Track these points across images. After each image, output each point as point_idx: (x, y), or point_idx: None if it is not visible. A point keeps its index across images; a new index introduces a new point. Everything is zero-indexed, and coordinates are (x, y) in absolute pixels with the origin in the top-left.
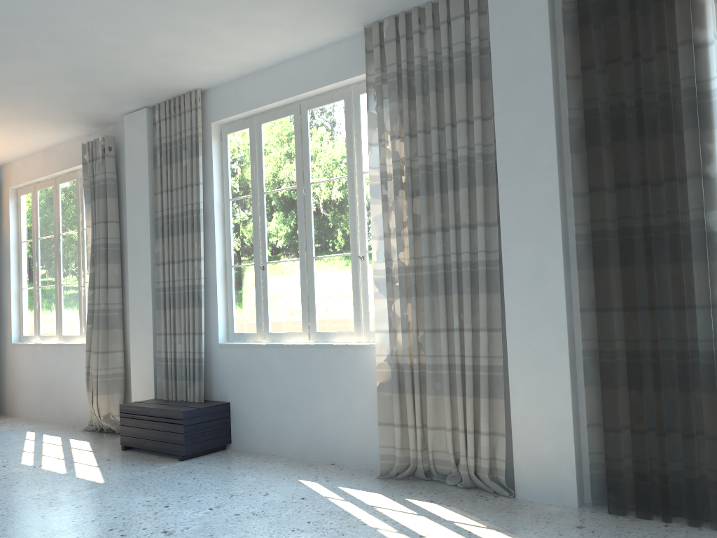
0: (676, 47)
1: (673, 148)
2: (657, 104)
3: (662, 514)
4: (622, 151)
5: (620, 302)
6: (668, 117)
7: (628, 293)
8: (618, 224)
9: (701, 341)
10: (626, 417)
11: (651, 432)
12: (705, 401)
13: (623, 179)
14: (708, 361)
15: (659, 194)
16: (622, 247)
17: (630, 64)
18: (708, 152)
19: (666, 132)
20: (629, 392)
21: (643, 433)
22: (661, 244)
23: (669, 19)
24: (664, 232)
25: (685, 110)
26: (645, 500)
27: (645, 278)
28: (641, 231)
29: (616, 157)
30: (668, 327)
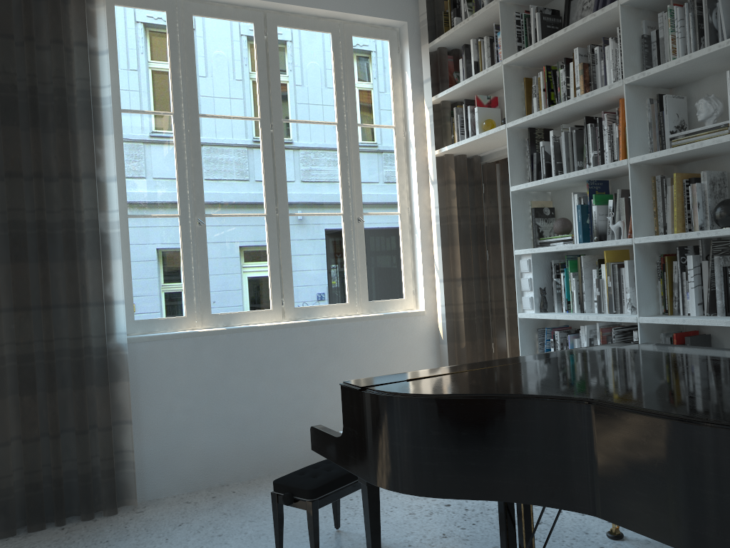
0: (68, 45)
1: (69, 145)
2: (49, 97)
3: (56, 519)
4: (14, 137)
5: (5, 303)
6: (65, 113)
7: (21, 292)
8: (9, 216)
9: (96, 337)
10: (13, 428)
11: (41, 438)
12: (99, 395)
13: (15, 168)
14: (102, 356)
15: (50, 189)
16: (13, 242)
17: (20, 46)
18: (99, 156)
19: (62, 127)
20: (21, 399)
21: (36, 440)
22: (52, 241)
23: (63, 15)
24: (55, 230)
25: (81, 110)
26: (39, 510)
27: (35, 276)
28: (31, 226)
29: (7, 143)
30: (59, 326)
